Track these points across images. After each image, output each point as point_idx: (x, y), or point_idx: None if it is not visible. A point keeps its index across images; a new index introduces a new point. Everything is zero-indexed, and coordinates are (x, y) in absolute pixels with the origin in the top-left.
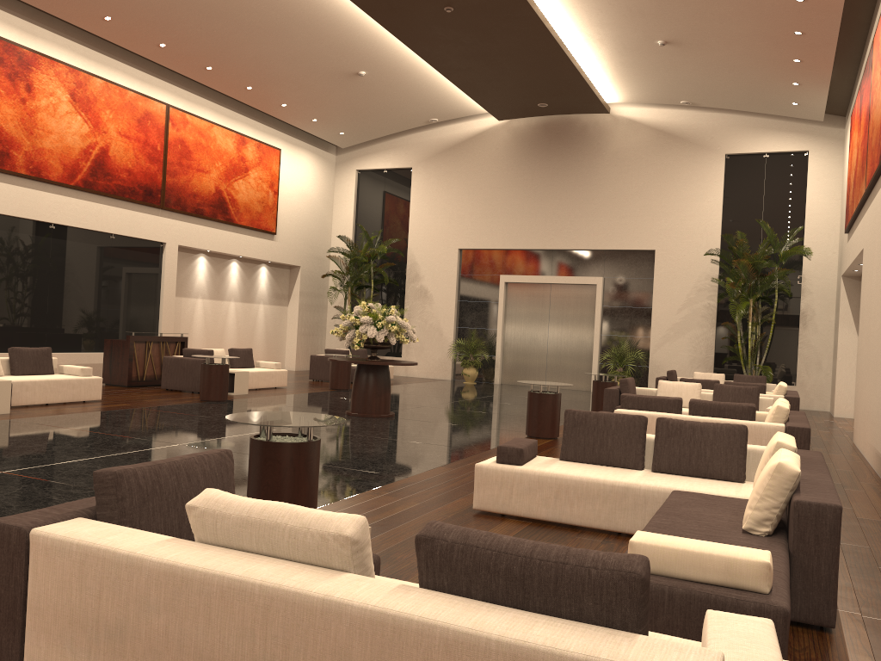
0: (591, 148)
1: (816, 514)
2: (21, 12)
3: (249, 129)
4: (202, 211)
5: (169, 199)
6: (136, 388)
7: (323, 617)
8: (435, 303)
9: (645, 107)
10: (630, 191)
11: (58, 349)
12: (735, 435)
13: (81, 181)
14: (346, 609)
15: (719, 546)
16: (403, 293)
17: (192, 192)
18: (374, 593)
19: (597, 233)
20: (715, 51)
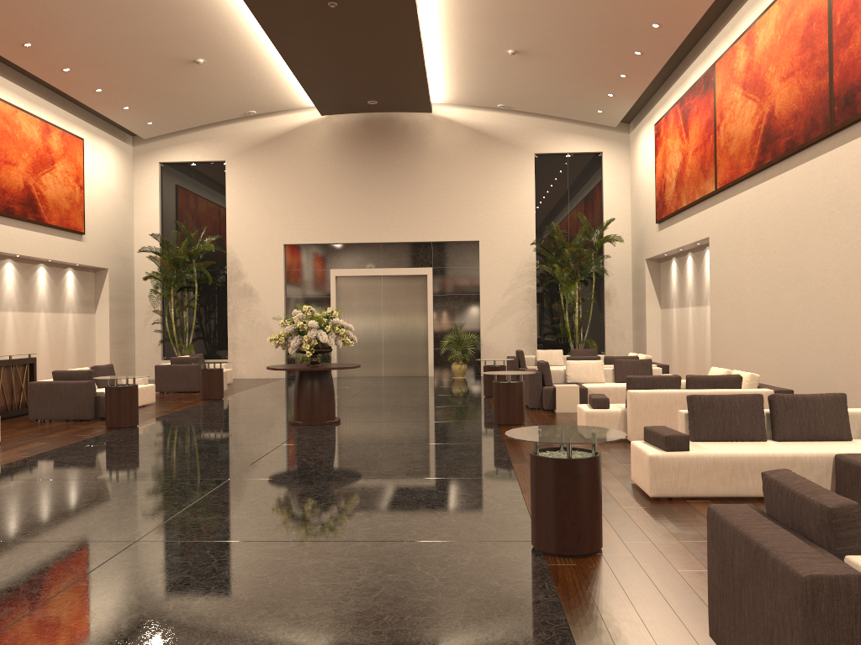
0: (413, 145)
1: None
2: None
3: (51, 115)
4: (13, 210)
5: None
6: None
7: None
8: (262, 301)
9: (461, 108)
10: (452, 186)
11: None
12: (839, 402)
13: None
14: None
15: None
16: (225, 292)
17: (1, 188)
18: None
19: (424, 226)
20: (556, 62)
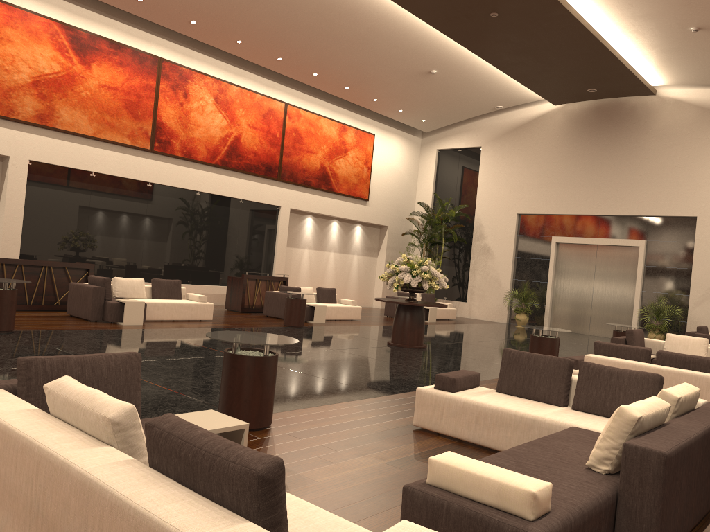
0: (638, 126)
1: (641, 458)
2: (183, 41)
3: (349, 119)
4: (309, 182)
5: (284, 173)
6: (246, 314)
7: (60, 475)
8: (496, 258)
9: (691, 88)
10: (674, 163)
11: (199, 282)
12: (648, 382)
13: (219, 160)
14: (70, 471)
15: (504, 472)
16: (470, 250)
17: (302, 168)
18: (99, 462)
19: (641, 201)
20: None
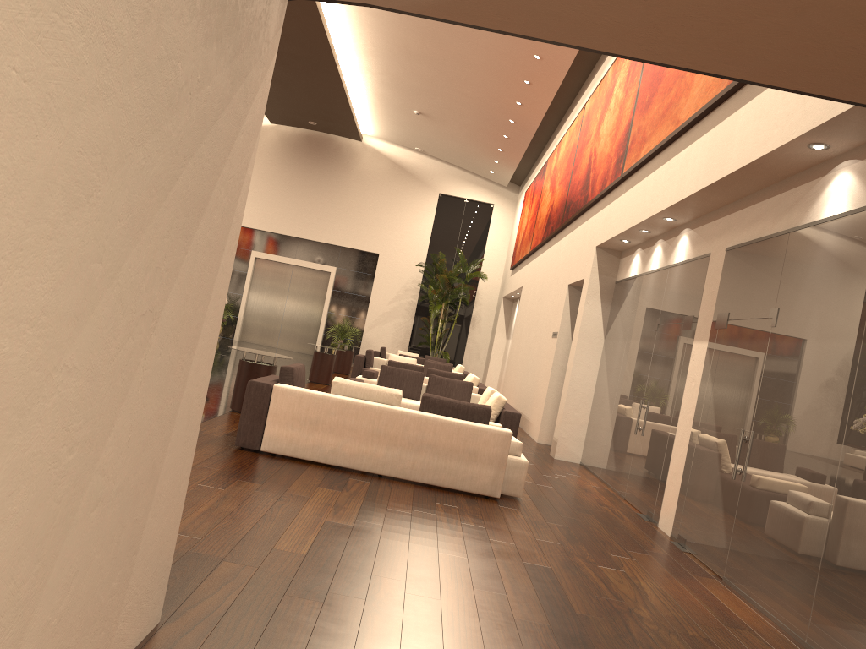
0: (342, 164)
1: (511, 416)
2: None
3: None
4: None
5: None
6: None
7: (401, 416)
8: None
9: (388, 143)
10: (367, 205)
11: None
12: (467, 386)
13: None
14: (409, 414)
15: None
16: None
17: None
18: (414, 411)
19: (337, 232)
20: (451, 128)
